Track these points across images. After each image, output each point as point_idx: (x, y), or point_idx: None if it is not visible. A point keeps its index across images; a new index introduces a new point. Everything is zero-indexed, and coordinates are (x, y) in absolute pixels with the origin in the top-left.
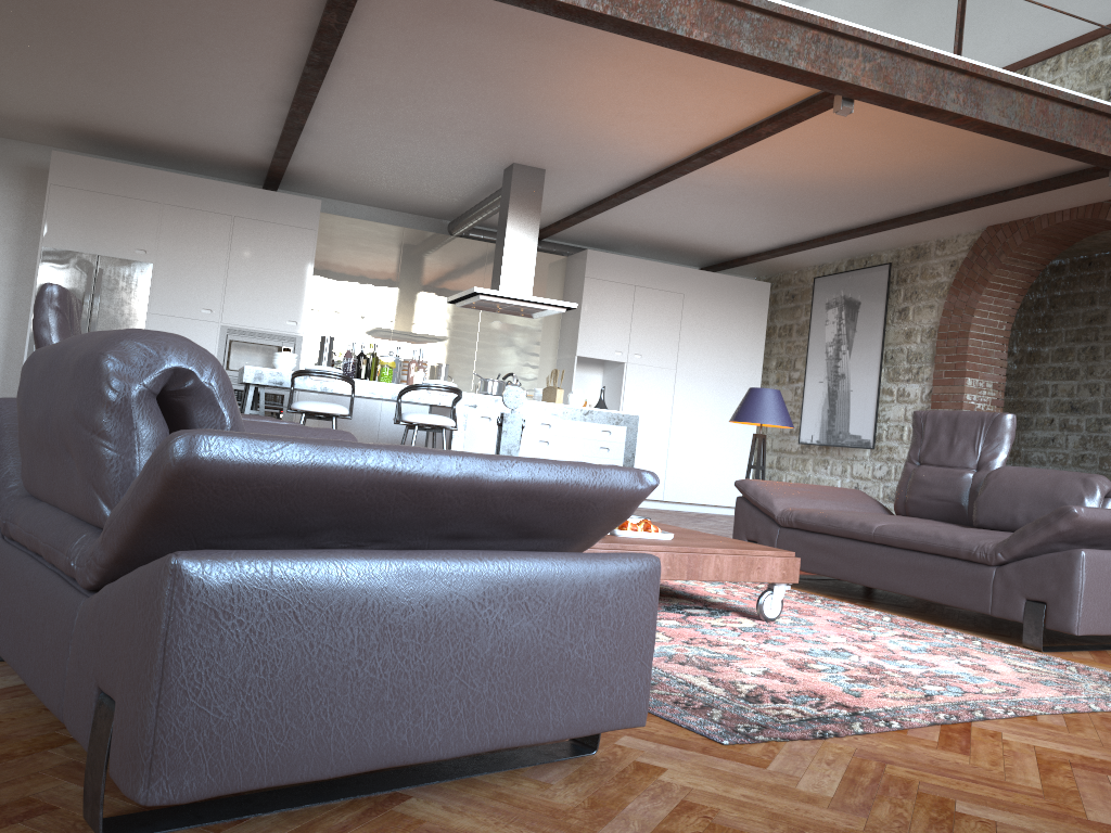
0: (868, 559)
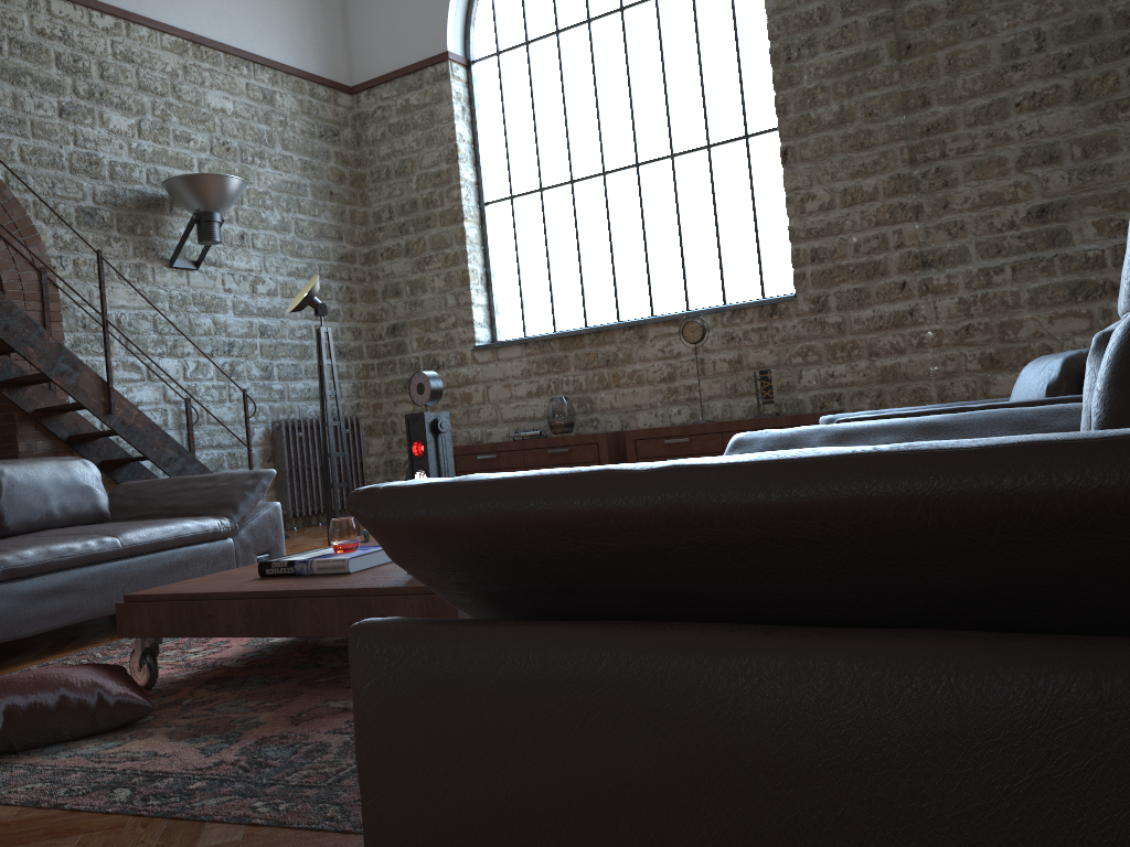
0: (120, 579)
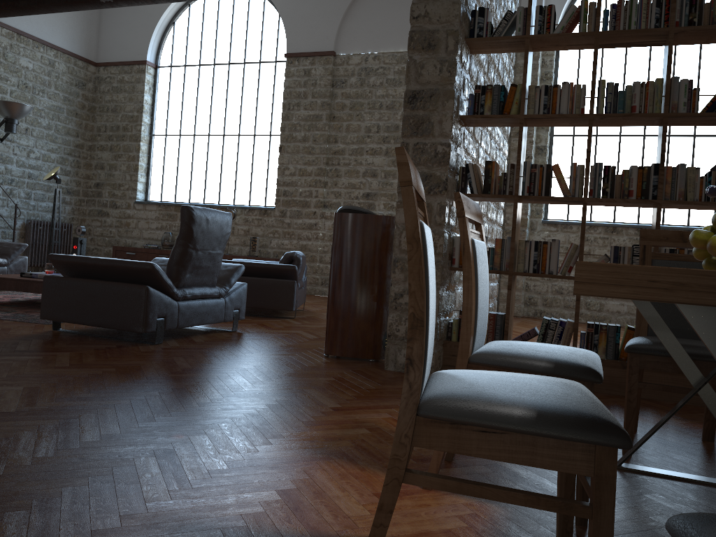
0: None
